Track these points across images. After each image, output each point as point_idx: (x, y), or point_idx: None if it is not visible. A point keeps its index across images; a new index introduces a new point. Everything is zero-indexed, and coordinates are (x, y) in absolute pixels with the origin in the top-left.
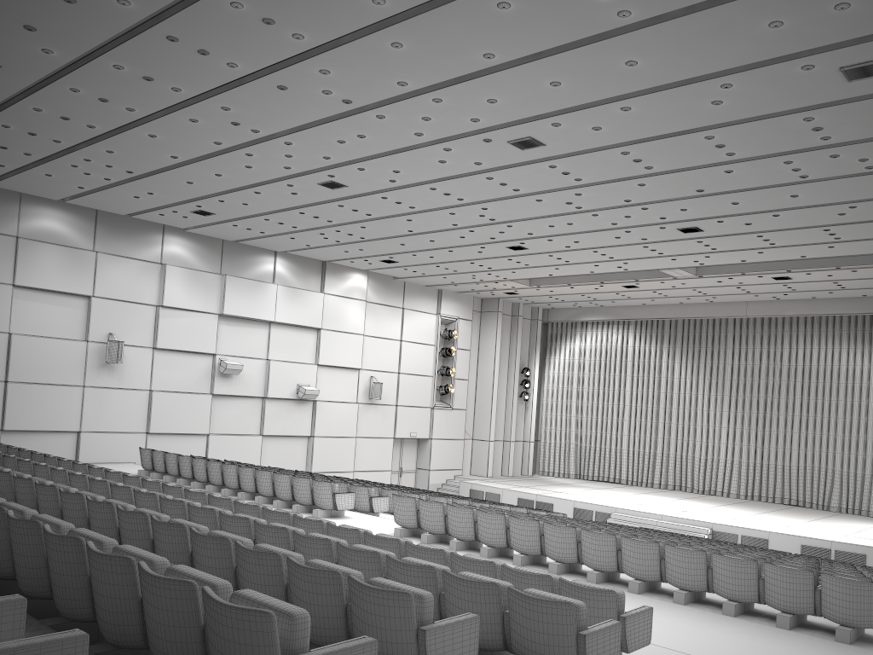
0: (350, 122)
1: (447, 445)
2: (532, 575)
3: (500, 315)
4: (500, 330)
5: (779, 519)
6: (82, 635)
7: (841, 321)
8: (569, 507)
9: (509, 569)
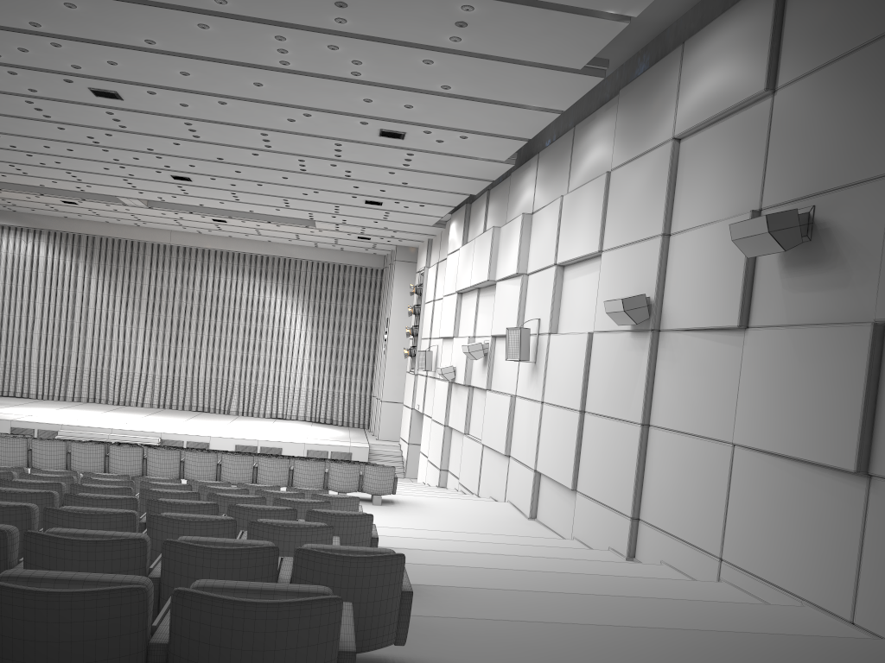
0: None
1: None
2: (267, 487)
3: None
4: None
5: (205, 425)
6: (340, 537)
7: (244, 258)
8: (6, 427)
9: (247, 486)
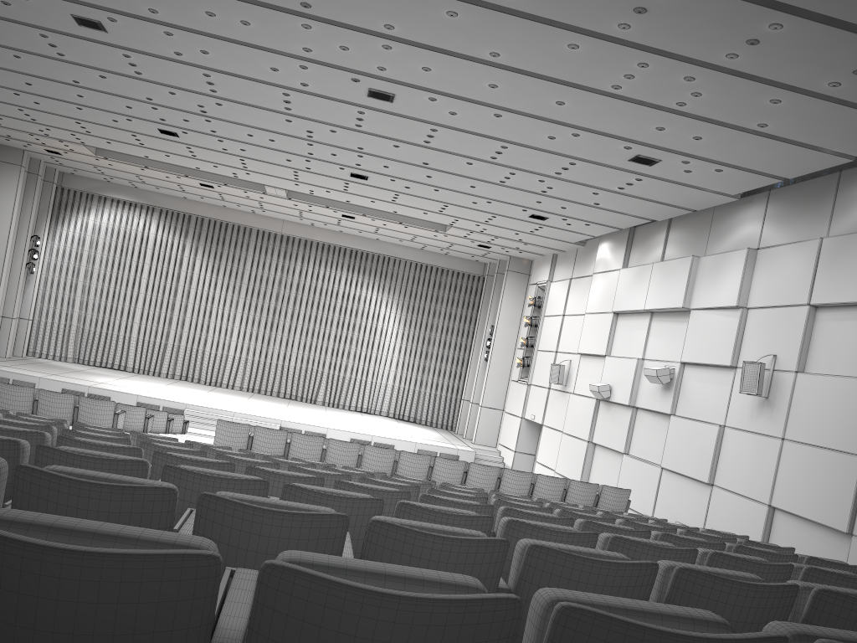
0: (265, 13)
1: None
2: (613, 512)
3: (23, 171)
4: (21, 189)
5: (309, 415)
6: None
7: (344, 252)
8: (132, 402)
9: (594, 509)
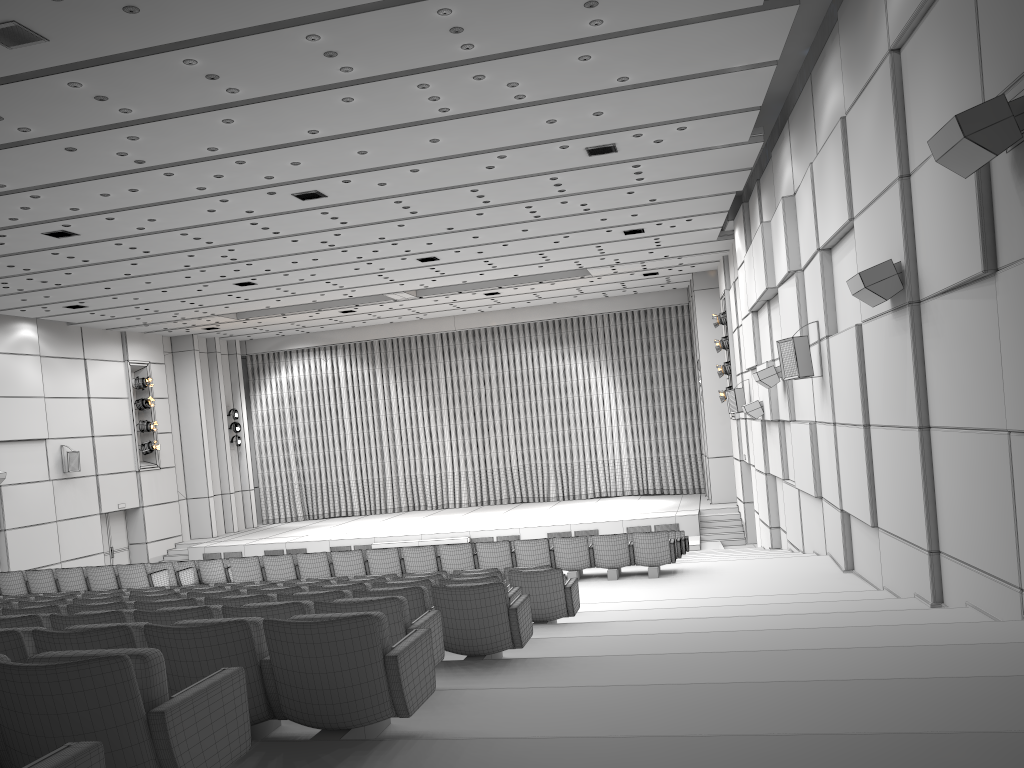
0: (130, 178)
1: (161, 511)
2: (483, 571)
3: (198, 354)
4: (200, 371)
5: (519, 516)
6: (439, 610)
7: (535, 327)
8: (325, 548)
9: (462, 572)
